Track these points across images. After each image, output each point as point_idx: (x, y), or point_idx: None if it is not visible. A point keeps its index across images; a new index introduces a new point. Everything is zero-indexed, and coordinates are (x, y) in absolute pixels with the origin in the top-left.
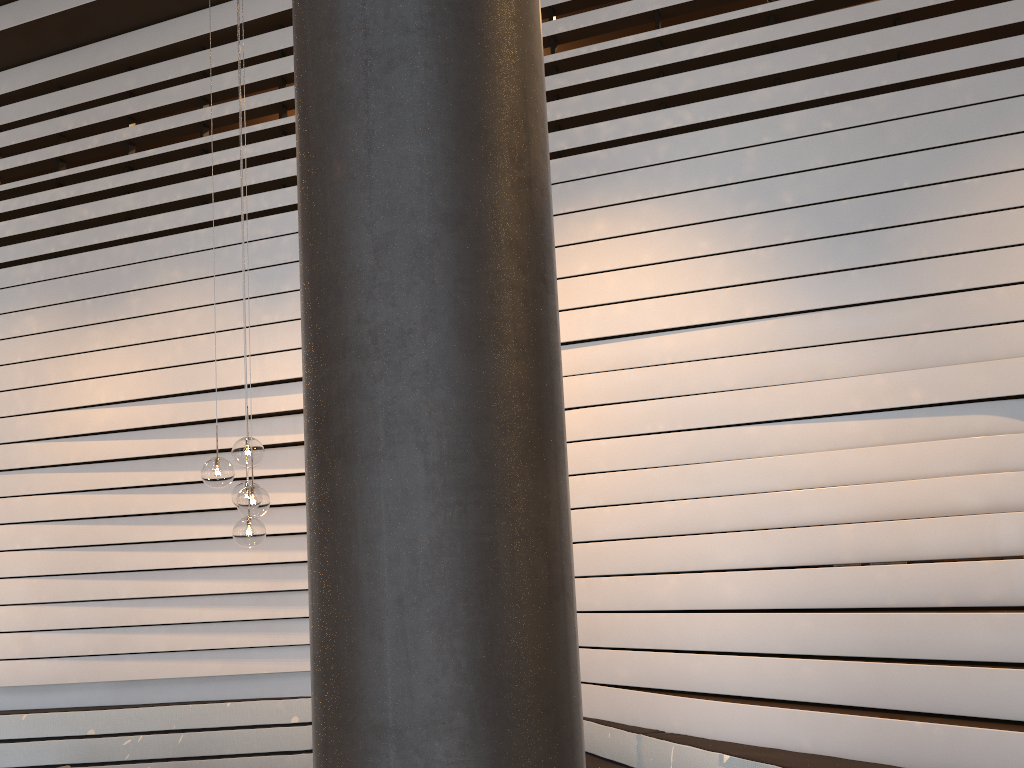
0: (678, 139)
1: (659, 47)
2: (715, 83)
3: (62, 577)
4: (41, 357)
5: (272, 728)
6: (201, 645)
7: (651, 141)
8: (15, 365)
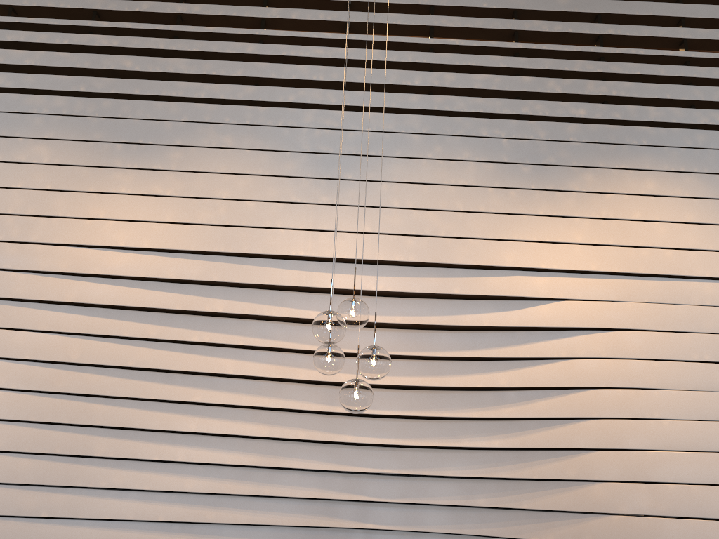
0: (713, 133)
1: (688, 65)
2: None
3: (25, 424)
4: (49, 188)
5: None
6: (174, 517)
7: (691, 130)
8: (13, 190)
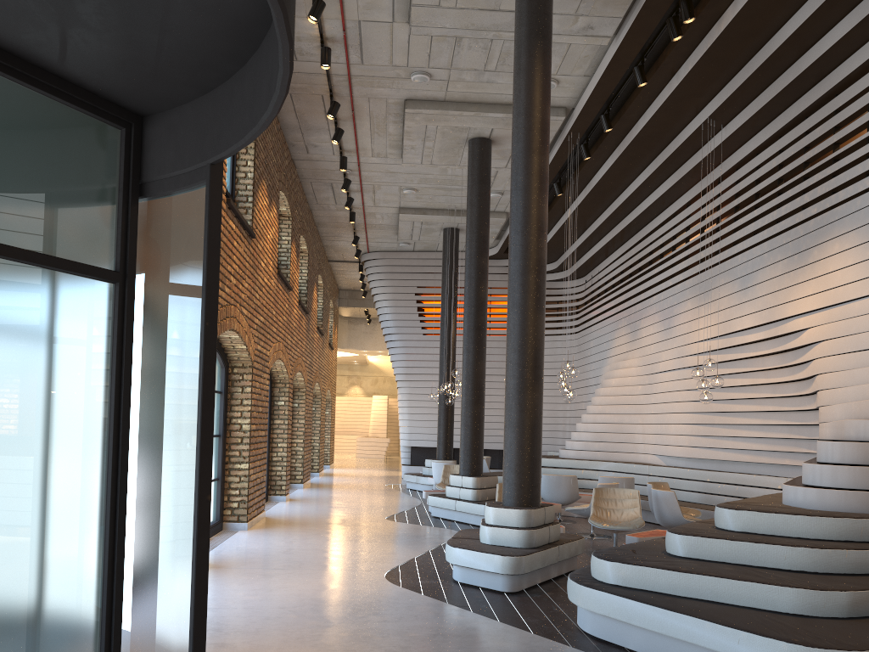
0: (863, 196)
1: (867, 142)
2: None
3: (698, 413)
4: (690, 320)
5: (770, 489)
6: (742, 447)
7: (855, 198)
8: (685, 323)
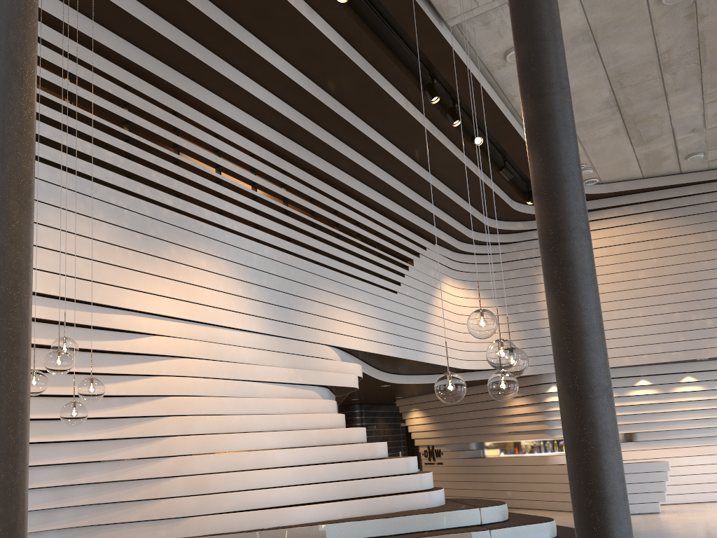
0: (233, 235)
1: (221, 184)
2: (245, 217)
3: None
4: None
5: None
6: None
7: (223, 230)
8: None
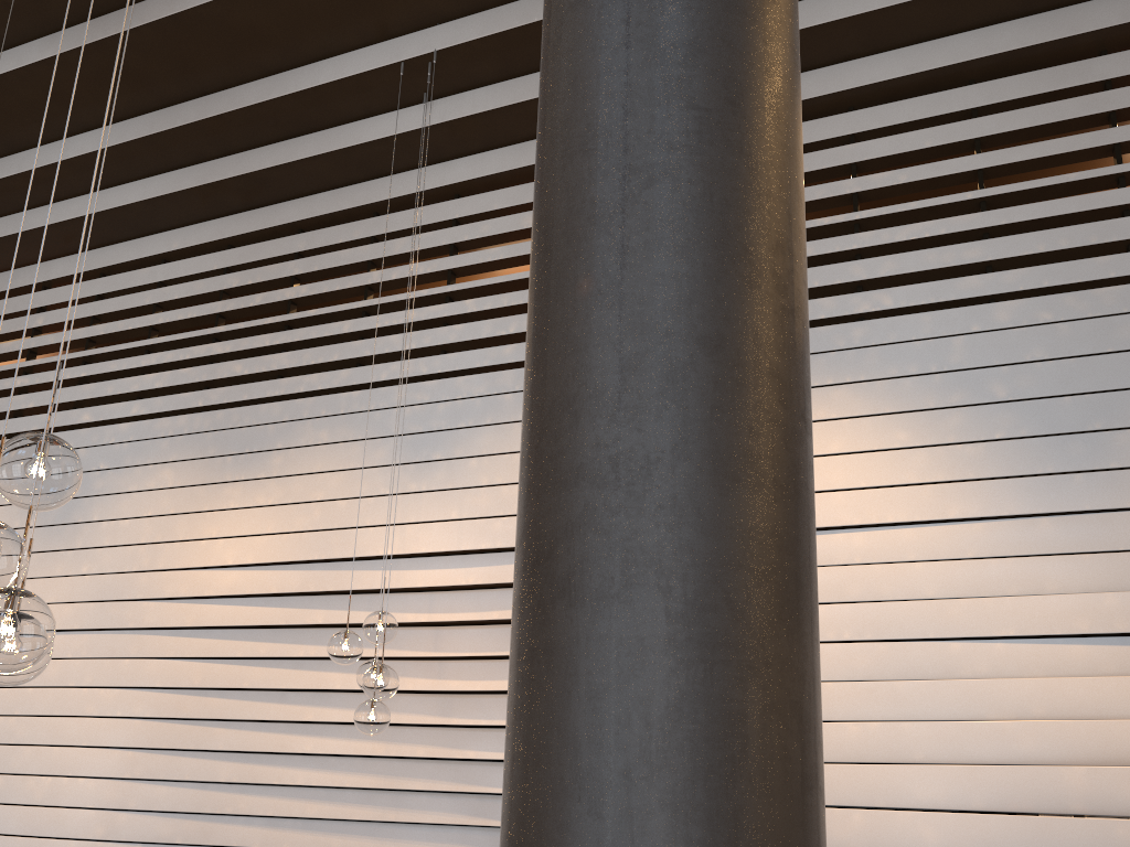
0: (876, 323)
1: (857, 229)
2: (919, 268)
3: (159, 751)
4: (172, 512)
5: None
6: (299, 844)
7: (845, 324)
8: (145, 519)
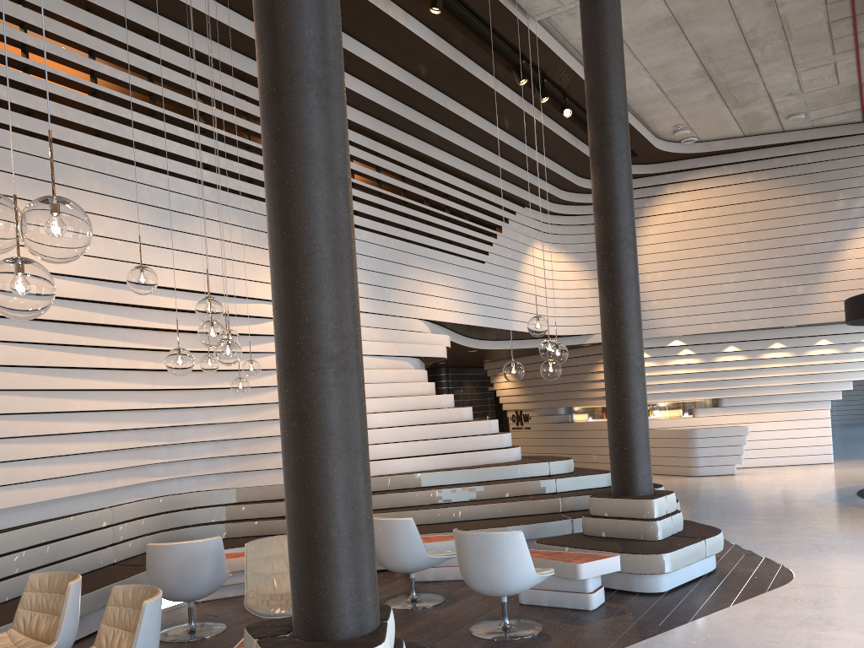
0: None
1: None
2: None
3: None
4: None
5: (94, 532)
6: (65, 473)
7: None
8: None
